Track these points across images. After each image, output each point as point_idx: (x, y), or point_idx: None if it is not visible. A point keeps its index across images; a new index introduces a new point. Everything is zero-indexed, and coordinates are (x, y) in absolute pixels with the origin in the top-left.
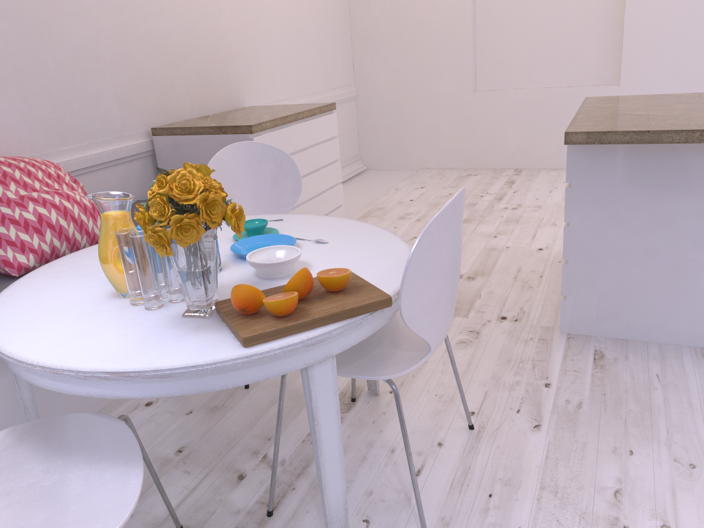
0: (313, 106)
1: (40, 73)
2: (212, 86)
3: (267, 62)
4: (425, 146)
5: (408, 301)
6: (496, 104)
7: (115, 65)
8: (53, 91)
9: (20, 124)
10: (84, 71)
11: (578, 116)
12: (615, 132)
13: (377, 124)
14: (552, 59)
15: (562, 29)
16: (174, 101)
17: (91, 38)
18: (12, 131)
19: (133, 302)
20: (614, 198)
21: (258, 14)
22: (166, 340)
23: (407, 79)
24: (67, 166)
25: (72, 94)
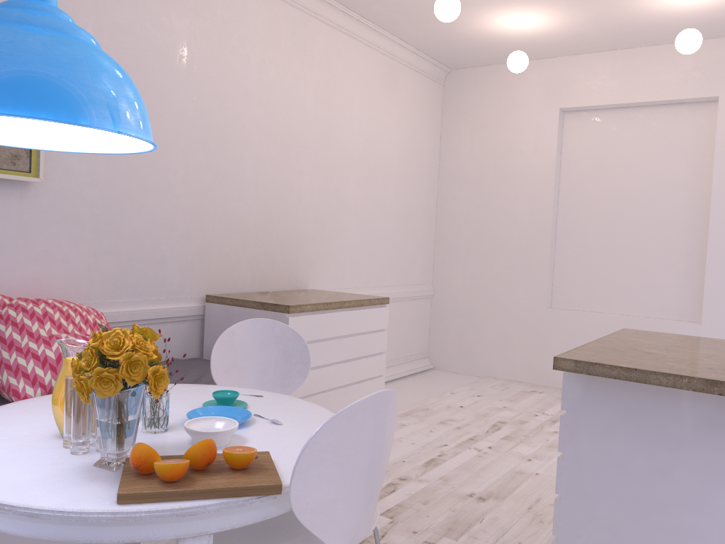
0: (364, 298)
1: (114, 235)
2: (278, 266)
3: (340, 252)
4: (494, 354)
5: (299, 492)
6: (570, 324)
7: (186, 236)
8: (121, 250)
9: (83, 274)
10: (155, 238)
11: (588, 344)
12: (603, 364)
13: (448, 325)
14: (631, 287)
15: (643, 260)
16: (236, 274)
17: (169, 212)
18: (73, 279)
19: (64, 443)
20: (610, 435)
21: (338, 209)
22: (60, 483)
23: (483, 286)
24: (115, 316)
25: (138, 255)
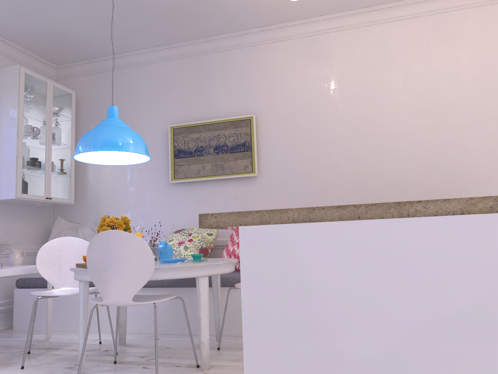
0: None
1: (301, 195)
2: None
3: None
4: None
5: (88, 268)
6: None
7: (351, 191)
8: (306, 203)
9: None
10: (327, 194)
11: None
12: None
13: None
14: None
15: None
16: None
17: (336, 178)
18: None
19: None
20: None
21: None
22: None
23: None
24: None
25: (317, 205)
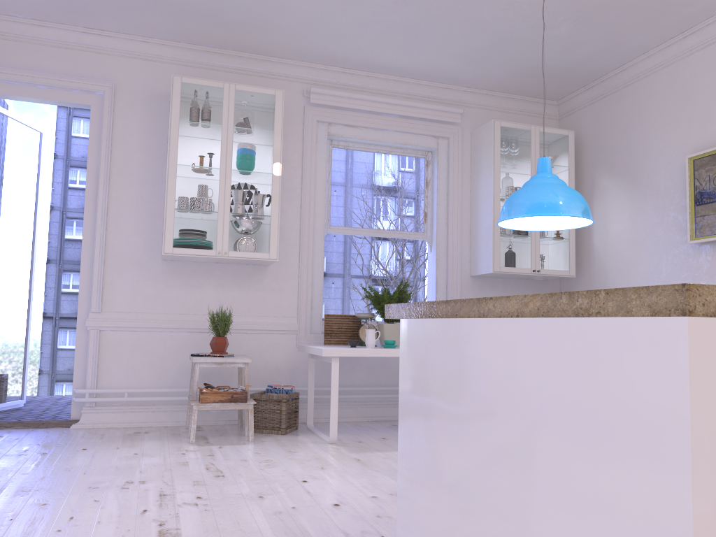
0: None
1: None
2: None
3: None
4: None
5: None
6: None
7: None
8: None
9: None
10: None
11: None
12: None
13: None
14: None
15: None
16: None
17: None
18: None
19: None
20: None
21: None
22: None
23: None
24: None
25: None
